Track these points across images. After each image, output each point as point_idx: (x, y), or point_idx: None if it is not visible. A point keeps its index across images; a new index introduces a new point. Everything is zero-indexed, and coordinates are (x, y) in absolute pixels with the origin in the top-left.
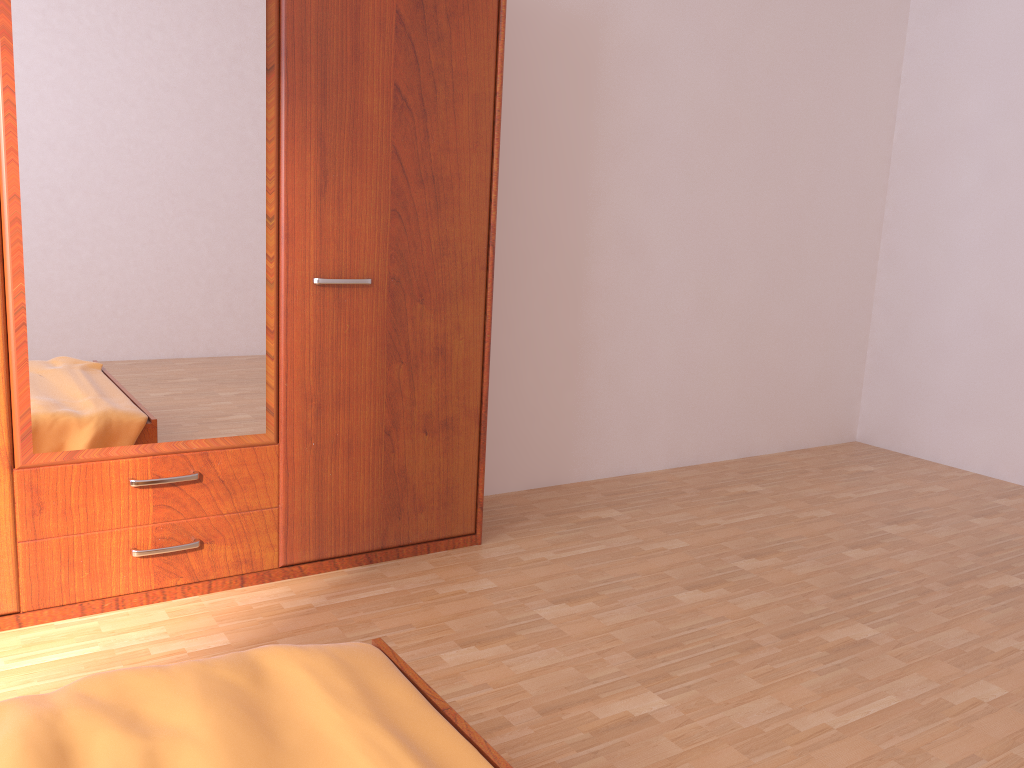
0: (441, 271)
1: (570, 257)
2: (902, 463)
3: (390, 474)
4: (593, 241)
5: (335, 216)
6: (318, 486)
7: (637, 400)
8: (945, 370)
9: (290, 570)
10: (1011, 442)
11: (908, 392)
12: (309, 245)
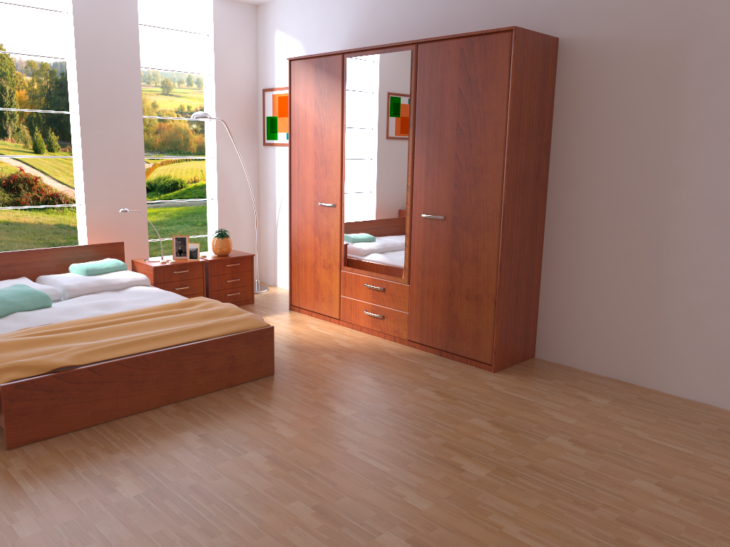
0: (476, 216)
1: (652, 218)
2: None
3: (450, 315)
4: (674, 208)
5: (431, 186)
6: (421, 309)
7: (720, 344)
8: None
9: (410, 343)
10: None
11: None
12: (421, 199)
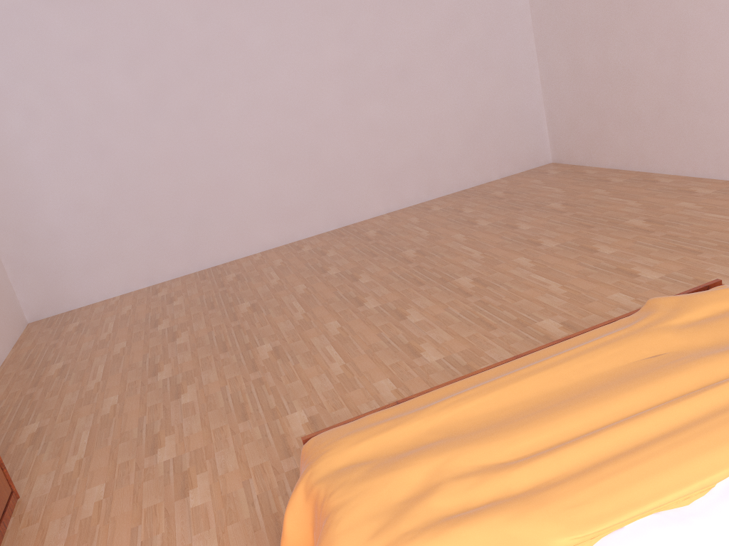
0: None
1: None
2: (81, 313)
3: None
4: None
5: None
6: None
7: None
8: (67, 246)
9: None
10: (130, 267)
11: (49, 272)
12: None
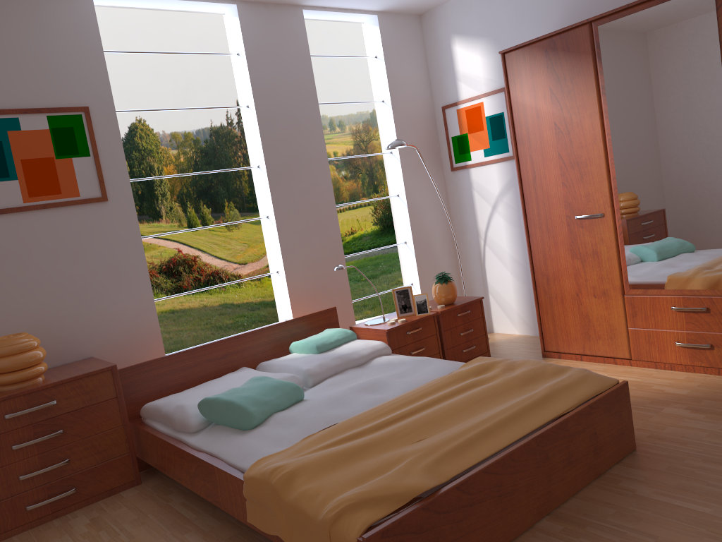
0: None
1: None
2: None
3: None
4: None
5: None
6: None
7: None
8: None
9: None
10: None
11: None
12: None
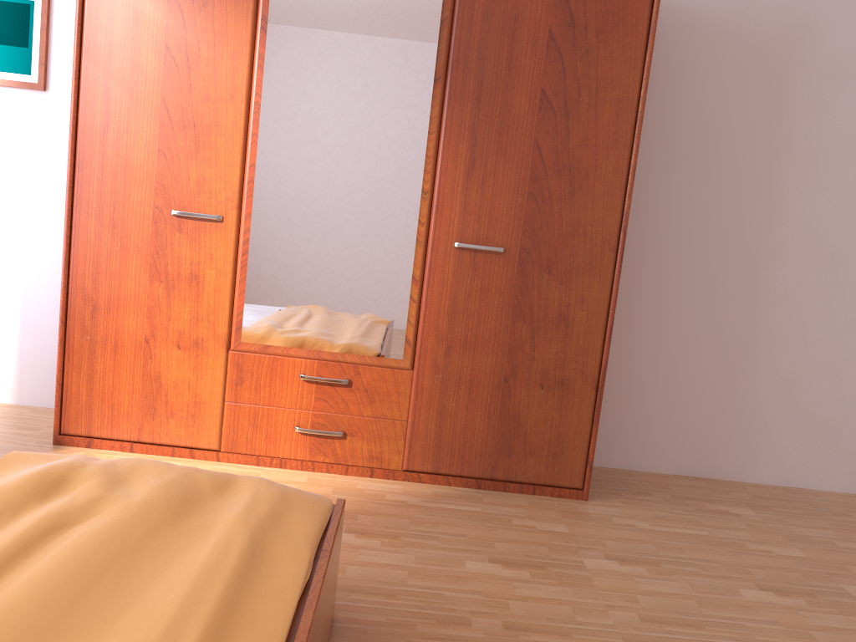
0: (570, 248)
1: (745, 260)
2: None
3: (504, 416)
4: (774, 247)
5: (478, 194)
6: (440, 412)
7: (816, 413)
8: None
9: (410, 475)
10: None
11: None
12: (454, 216)
